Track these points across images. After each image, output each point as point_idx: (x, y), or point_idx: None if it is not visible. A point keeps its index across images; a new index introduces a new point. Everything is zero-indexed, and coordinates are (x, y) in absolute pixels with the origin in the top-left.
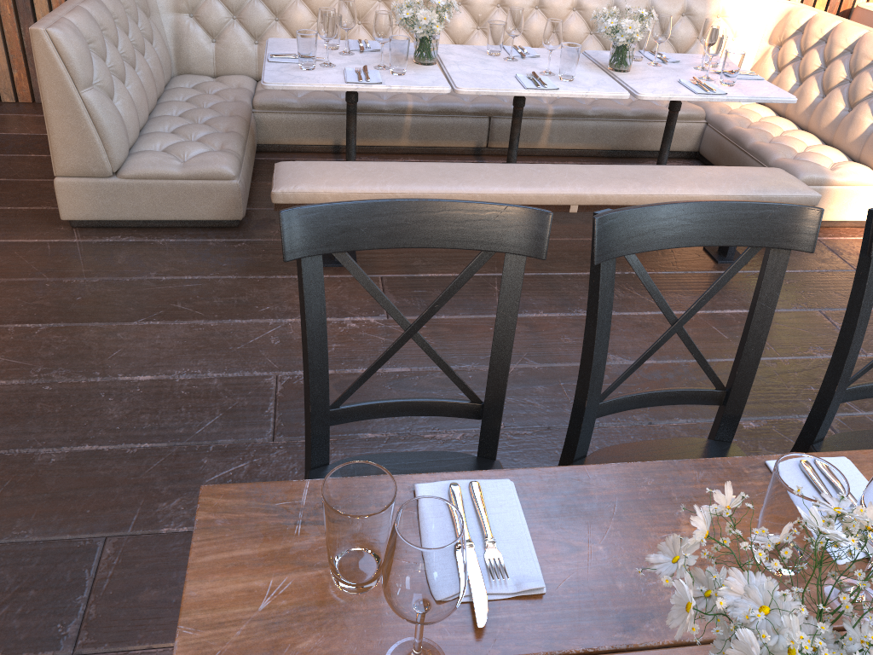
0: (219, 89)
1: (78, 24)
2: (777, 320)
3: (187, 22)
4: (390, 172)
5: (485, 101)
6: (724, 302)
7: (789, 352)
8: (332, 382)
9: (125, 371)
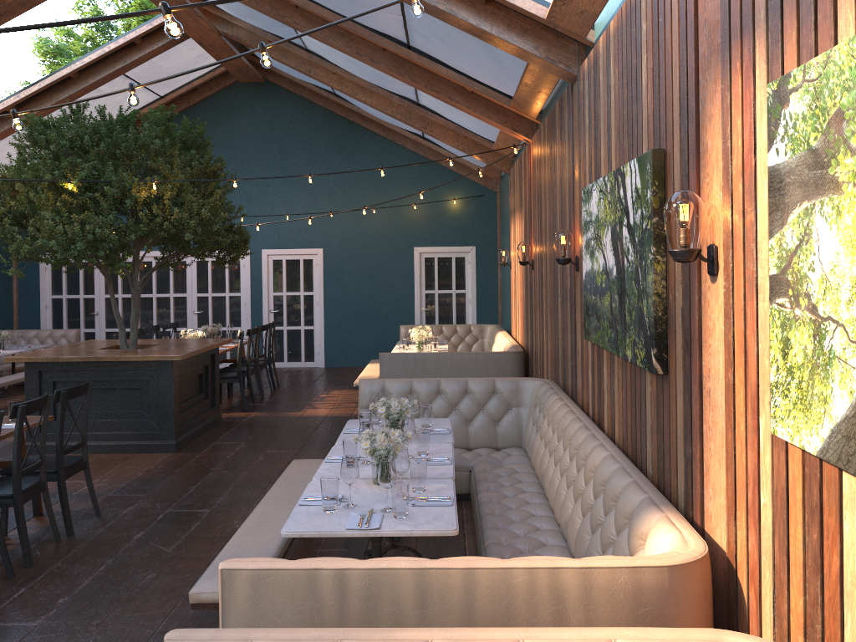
0: (492, 456)
1: (387, 384)
2: (134, 640)
3: (531, 416)
4: (300, 473)
5: (489, 516)
6: (174, 624)
7: (97, 633)
8: (194, 518)
9: (232, 490)
